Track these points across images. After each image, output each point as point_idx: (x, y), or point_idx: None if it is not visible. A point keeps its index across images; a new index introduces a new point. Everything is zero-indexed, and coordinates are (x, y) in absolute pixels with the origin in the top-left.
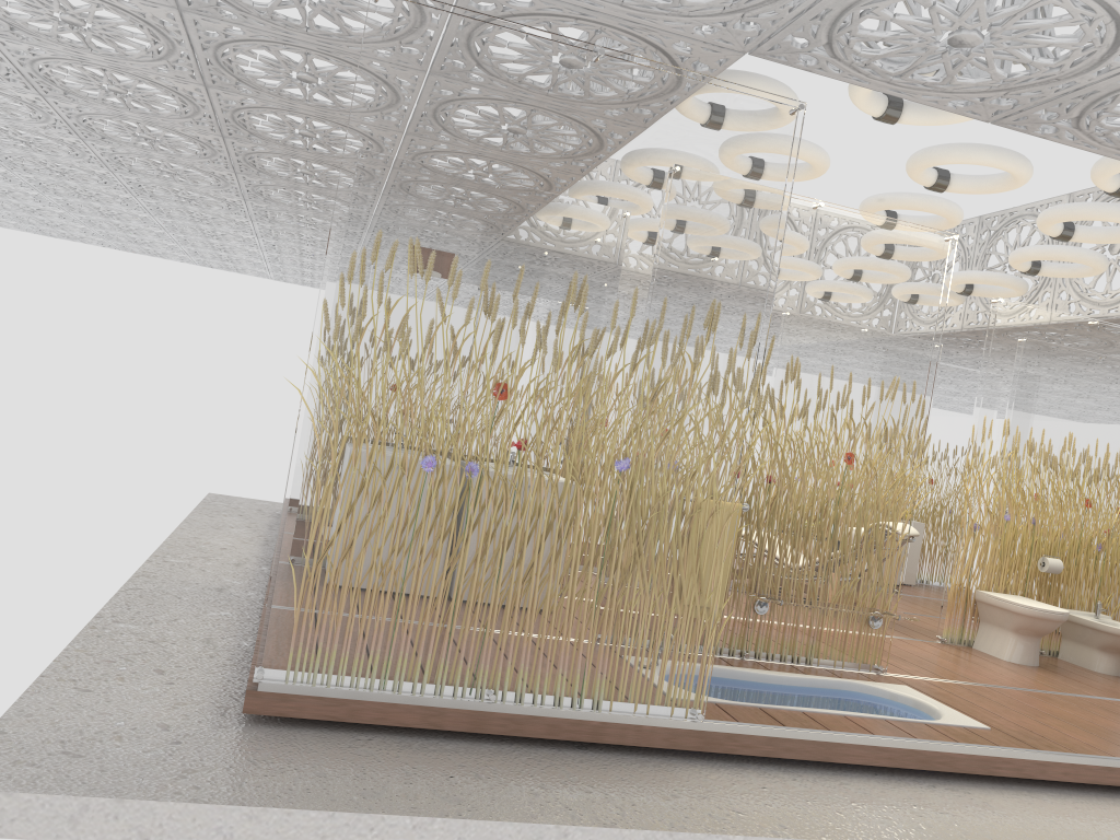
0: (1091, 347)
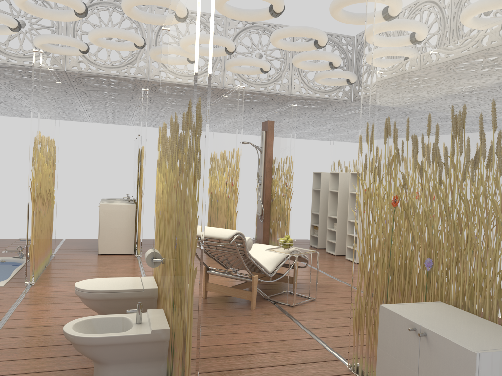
0: (174, 18)
